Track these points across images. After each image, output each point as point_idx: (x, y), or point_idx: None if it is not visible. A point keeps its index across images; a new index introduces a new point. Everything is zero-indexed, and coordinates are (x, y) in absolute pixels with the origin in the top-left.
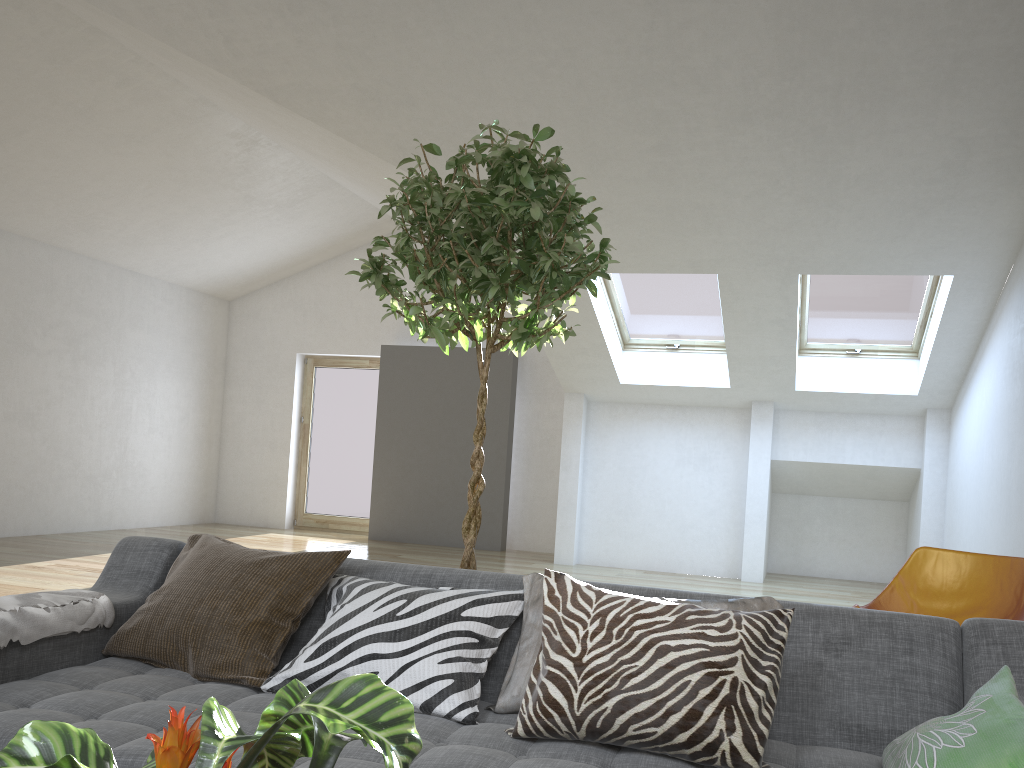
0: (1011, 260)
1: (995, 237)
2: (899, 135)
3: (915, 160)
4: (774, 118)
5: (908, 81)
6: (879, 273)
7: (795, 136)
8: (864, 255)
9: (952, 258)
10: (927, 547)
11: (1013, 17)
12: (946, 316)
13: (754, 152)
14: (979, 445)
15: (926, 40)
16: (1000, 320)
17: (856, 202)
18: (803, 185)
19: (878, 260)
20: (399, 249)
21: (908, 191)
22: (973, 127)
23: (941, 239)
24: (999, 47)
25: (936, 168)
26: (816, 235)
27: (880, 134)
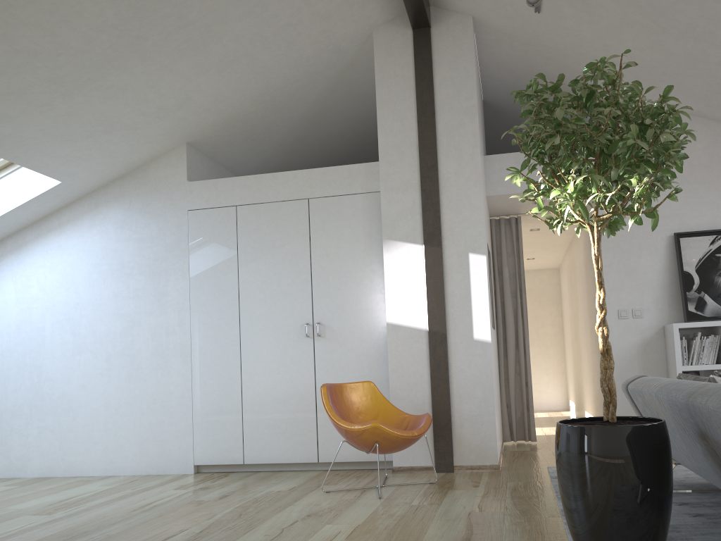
0: (106, 183)
1: (119, 165)
2: (169, 75)
3: (154, 95)
4: (131, 11)
5: (217, 49)
6: (18, 162)
7: (122, 33)
8: (29, 144)
9: (79, 169)
10: (328, 383)
11: (285, 53)
12: (13, 211)
13: (80, 22)
14: (28, 325)
15: (252, 35)
16: (73, 225)
17: (84, 102)
18: (72, 69)
19: (32, 152)
20: (607, 126)
21: (122, 112)
22: (201, 95)
23: (92, 154)
24: (263, 62)
25: (155, 107)
26: (19, 112)
27: (163, 68)
